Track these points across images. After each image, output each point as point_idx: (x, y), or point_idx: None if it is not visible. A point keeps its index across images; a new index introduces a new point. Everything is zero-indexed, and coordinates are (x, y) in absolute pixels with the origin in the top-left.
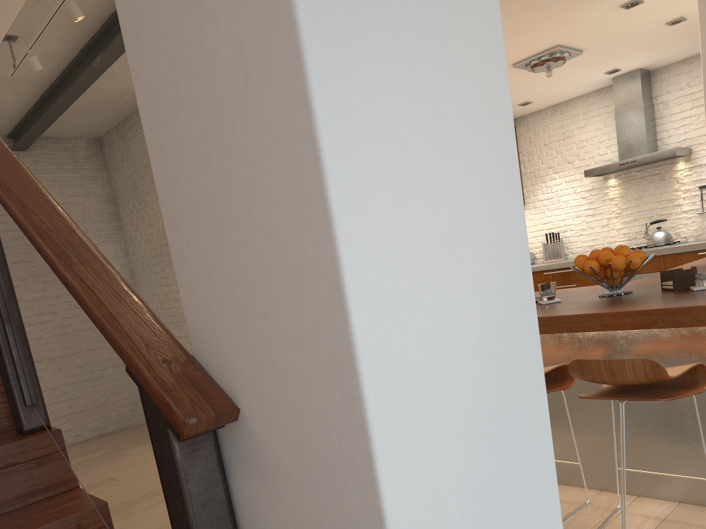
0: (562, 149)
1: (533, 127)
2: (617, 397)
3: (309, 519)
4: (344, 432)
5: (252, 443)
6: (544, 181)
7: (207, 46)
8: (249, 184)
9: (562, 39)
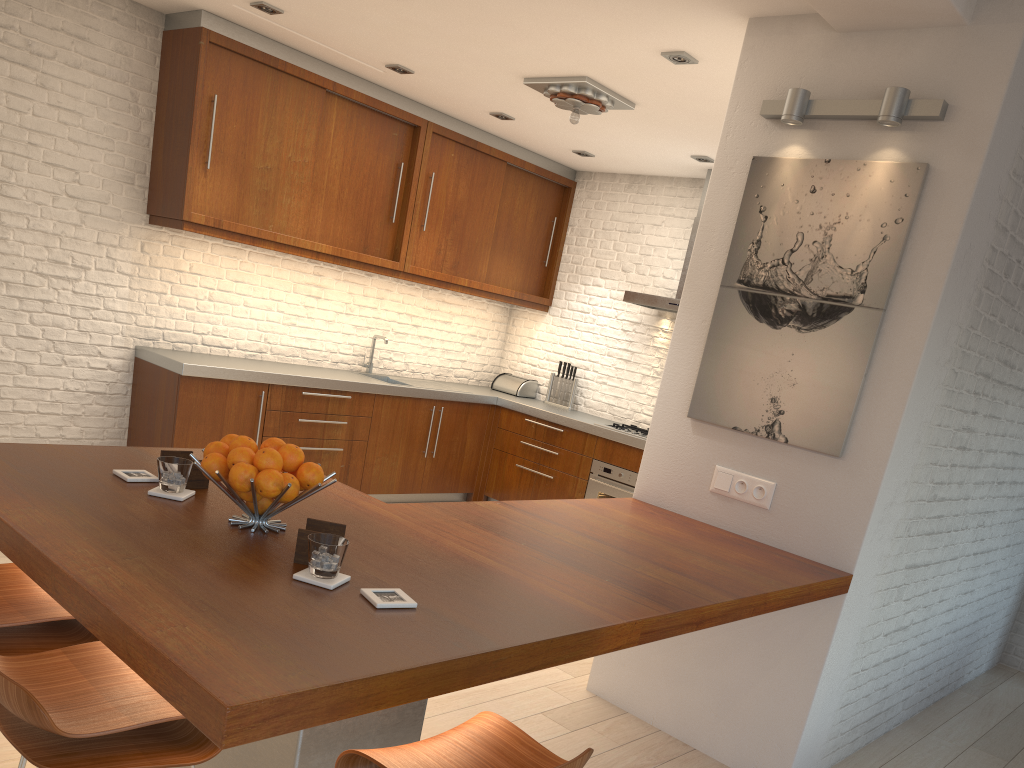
0: (622, 245)
1: (597, 196)
2: (9, 730)
3: None
4: None
5: None
6: (585, 283)
7: None
8: None
9: (591, 70)
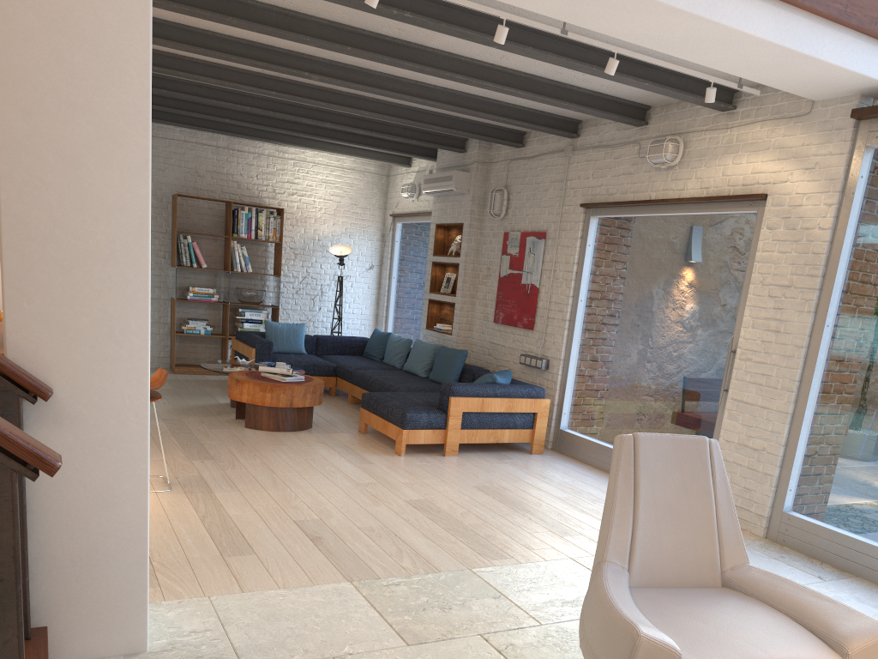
0: None
1: None
2: None
3: (96, 439)
4: (134, 397)
5: (57, 407)
6: None
7: (87, 228)
8: (99, 291)
9: None
